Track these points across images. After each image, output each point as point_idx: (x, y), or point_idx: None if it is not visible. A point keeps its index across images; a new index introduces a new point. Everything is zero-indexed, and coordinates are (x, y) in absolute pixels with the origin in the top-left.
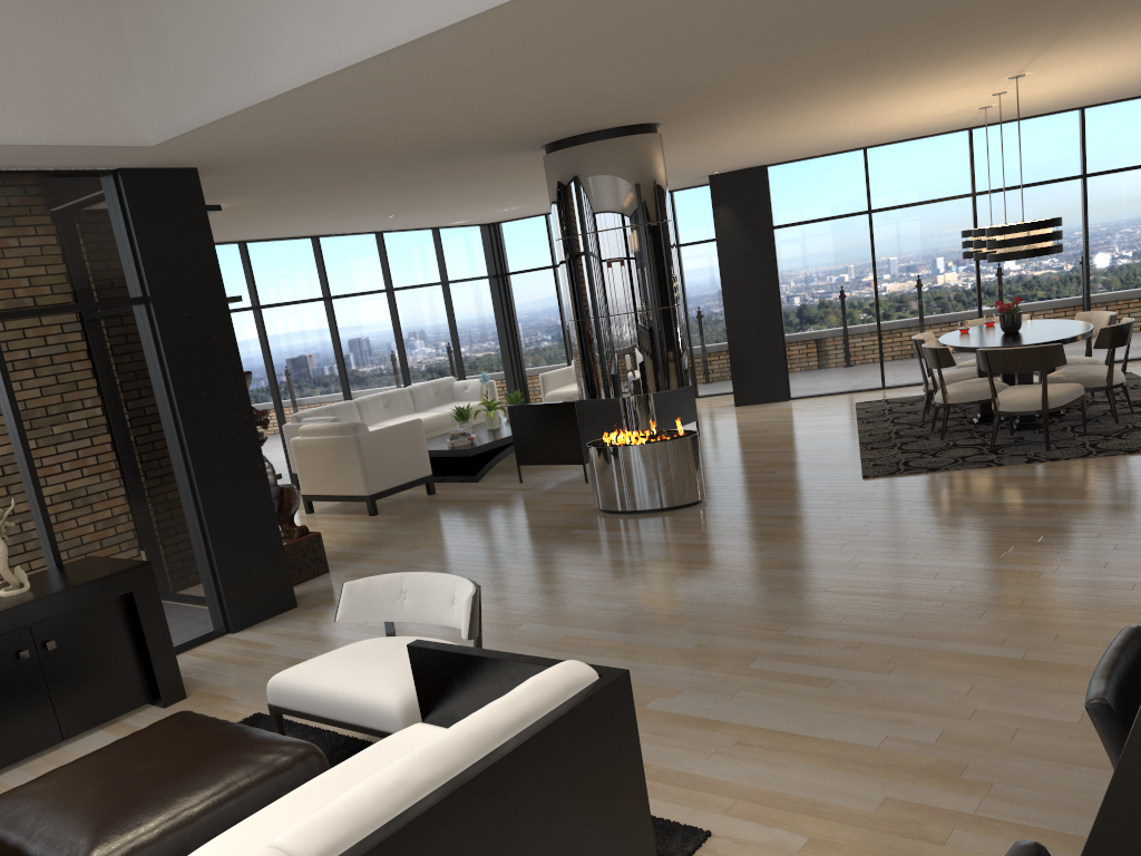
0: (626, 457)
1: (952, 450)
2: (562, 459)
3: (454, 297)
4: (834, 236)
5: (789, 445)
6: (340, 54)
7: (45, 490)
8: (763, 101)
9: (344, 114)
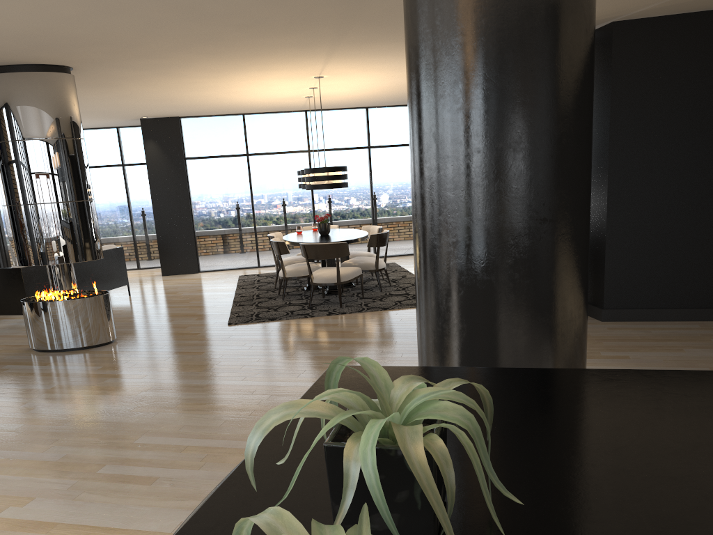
0: (51, 310)
1: (287, 307)
2: (12, 311)
3: None
4: (225, 168)
5: (188, 302)
6: None
7: None
8: (149, 63)
9: None
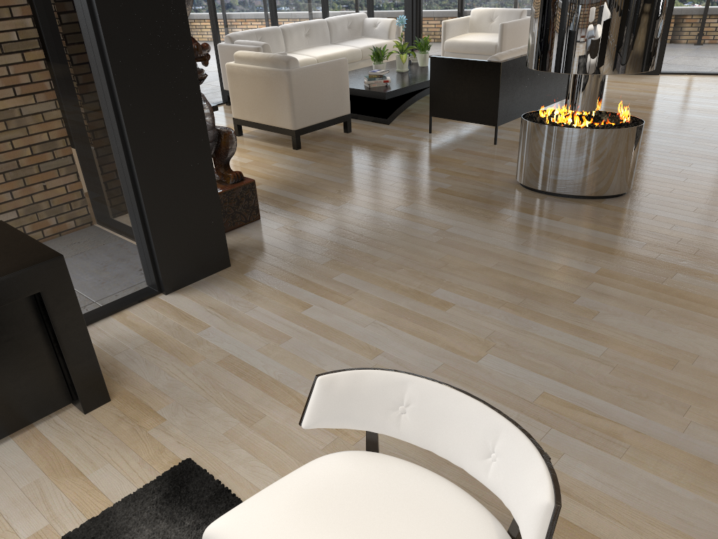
0: (567, 139)
1: None
2: (475, 118)
3: None
4: None
5: (687, 130)
6: None
7: None
8: None
9: None
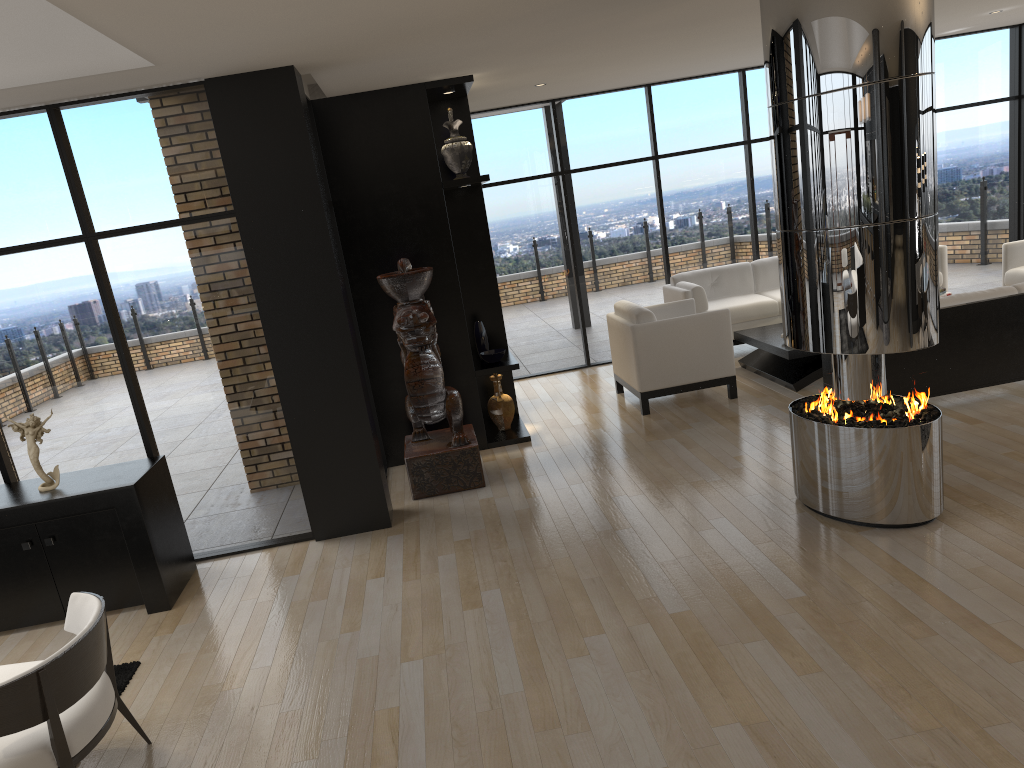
0: (811, 436)
1: None
2: None
3: (938, 130)
4: None
5: None
6: None
7: (144, 390)
8: None
9: (251, 9)
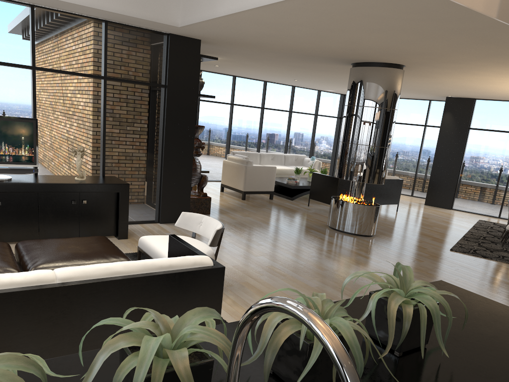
0: (344, 206)
1: (502, 252)
2: (326, 201)
3: (318, 122)
4: (498, 140)
5: (431, 227)
6: (242, 5)
7: (107, 147)
8: (454, 66)
9: (252, 30)
